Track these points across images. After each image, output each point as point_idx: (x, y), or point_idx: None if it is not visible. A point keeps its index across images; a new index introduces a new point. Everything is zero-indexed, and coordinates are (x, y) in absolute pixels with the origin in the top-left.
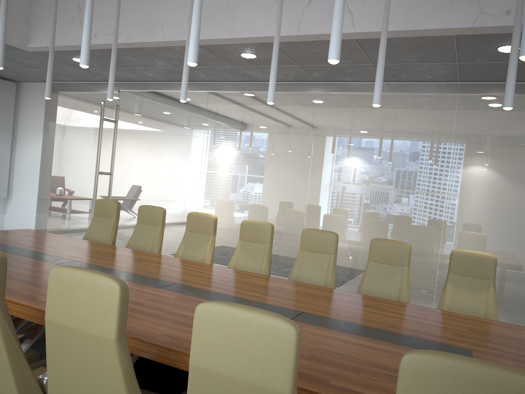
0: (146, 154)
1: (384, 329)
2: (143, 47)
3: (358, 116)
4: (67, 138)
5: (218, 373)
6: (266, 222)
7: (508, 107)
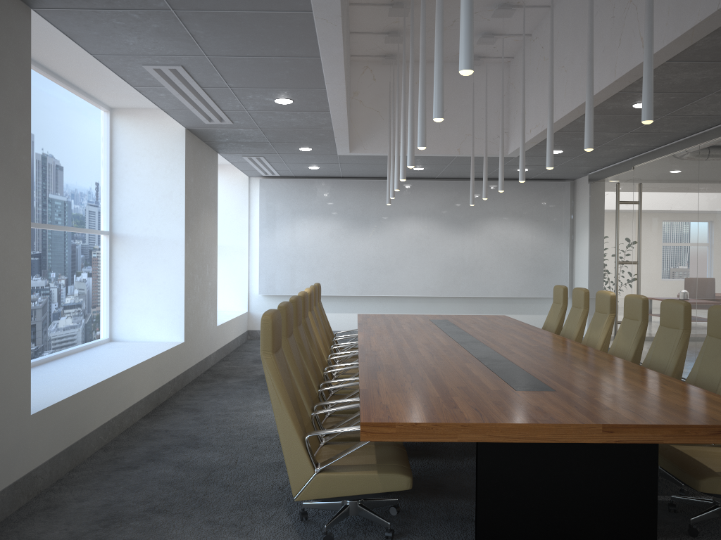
0: (655, 234)
1: (532, 374)
2: (561, 129)
3: None
4: (602, 229)
5: None
6: (639, 295)
7: (642, 121)
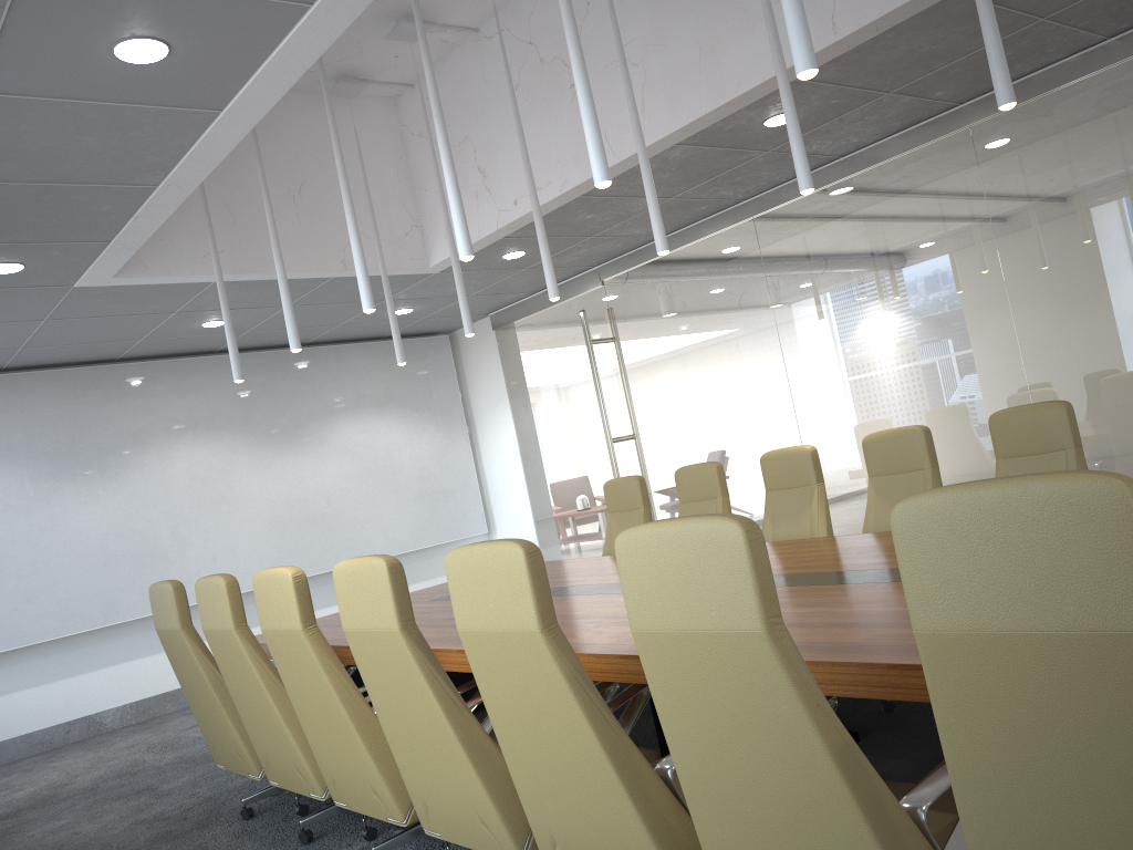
0: (681, 377)
1: None
2: (594, 188)
3: (1074, 137)
4: (547, 398)
5: (667, 632)
6: (911, 426)
7: None
